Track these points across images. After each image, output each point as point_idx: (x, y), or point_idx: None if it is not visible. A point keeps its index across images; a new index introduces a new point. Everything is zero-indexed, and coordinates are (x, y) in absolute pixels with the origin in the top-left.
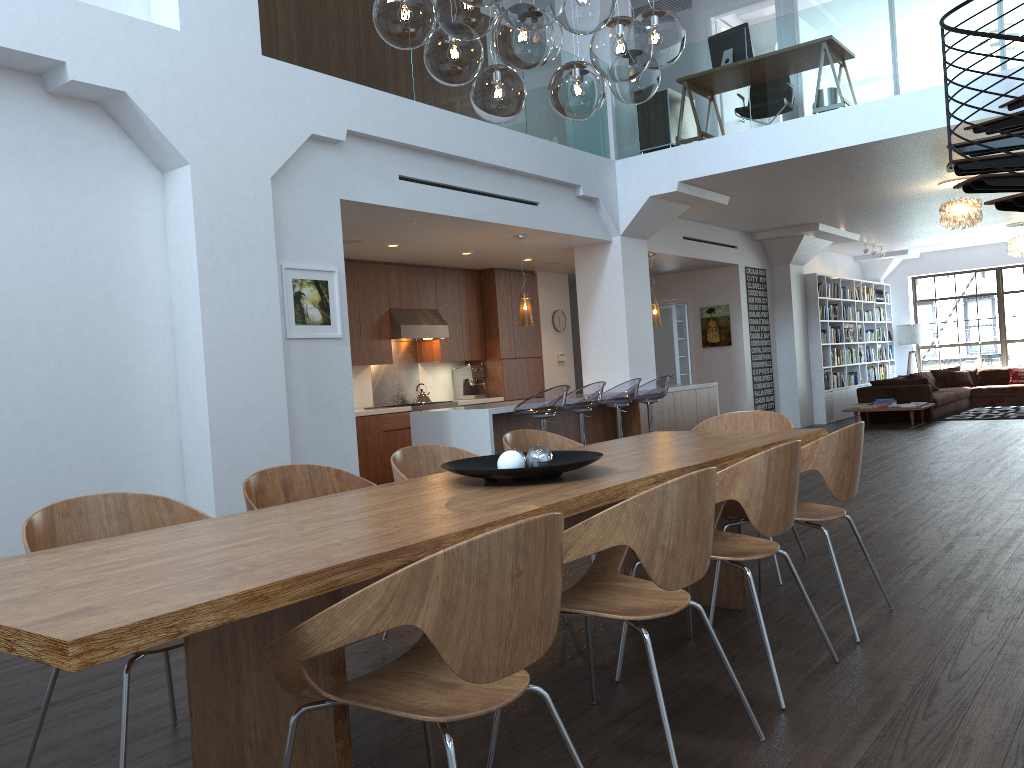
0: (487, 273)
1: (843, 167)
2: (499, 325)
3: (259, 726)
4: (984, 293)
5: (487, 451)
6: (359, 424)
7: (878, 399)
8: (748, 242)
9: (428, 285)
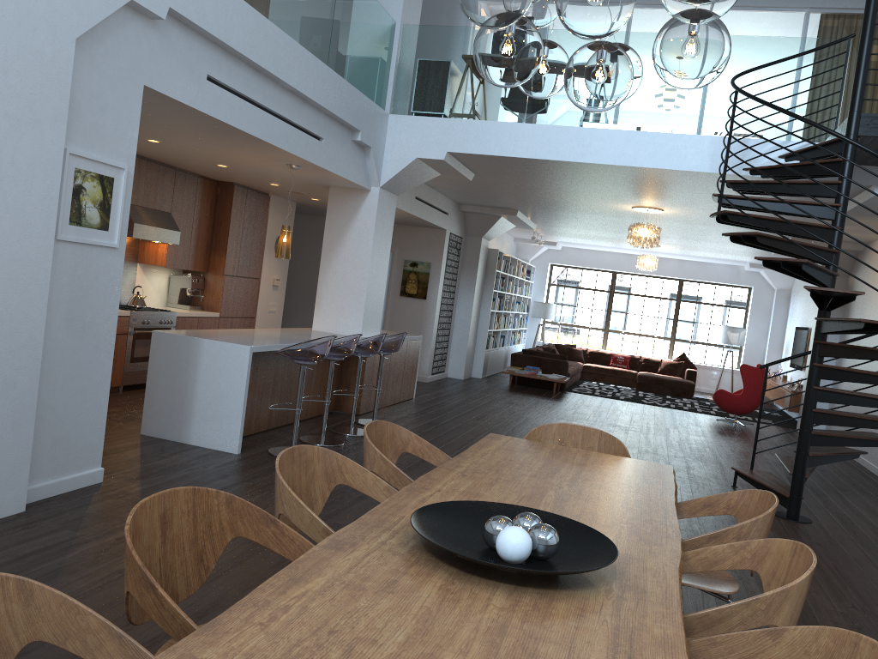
0: (226, 186)
1: (584, 177)
2: (229, 241)
3: None
4: (601, 289)
5: (240, 390)
6: None
7: (528, 366)
8: (456, 211)
9: (167, 186)
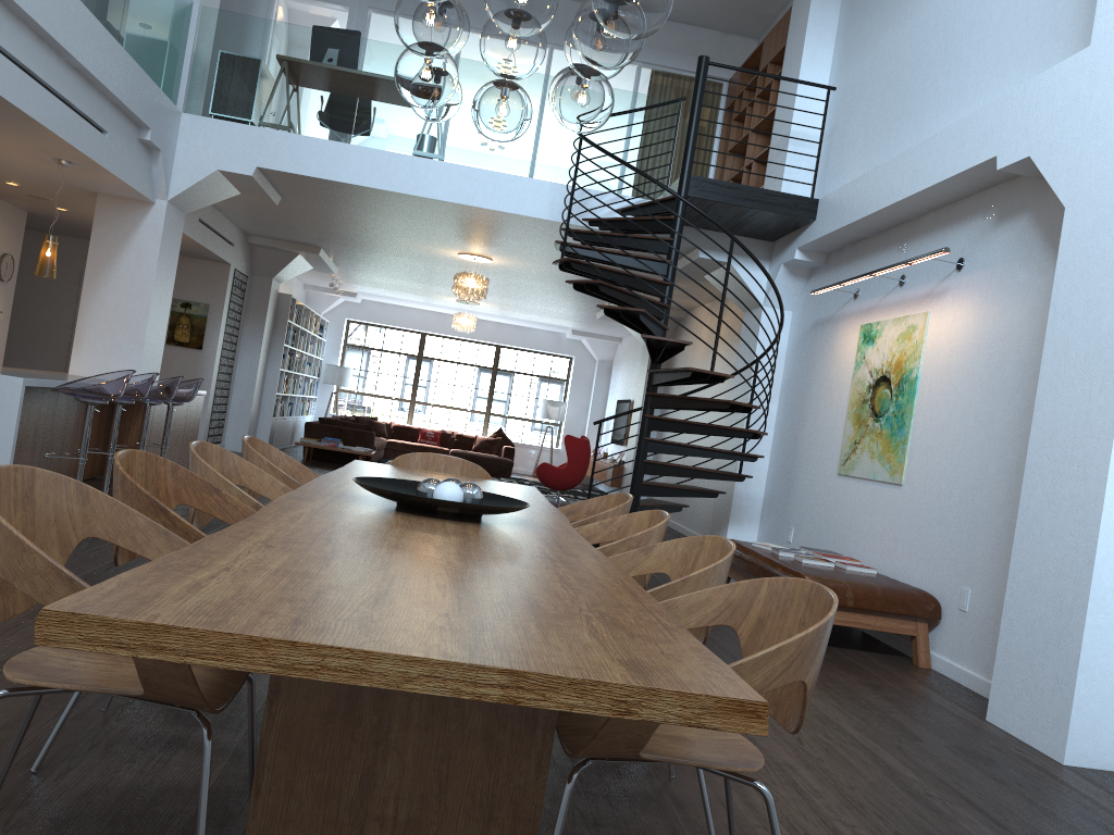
0: None
1: (413, 214)
2: None
3: (406, 798)
4: (407, 353)
5: (8, 433)
6: None
7: (327, 437)
8: (243, 243)
9: None
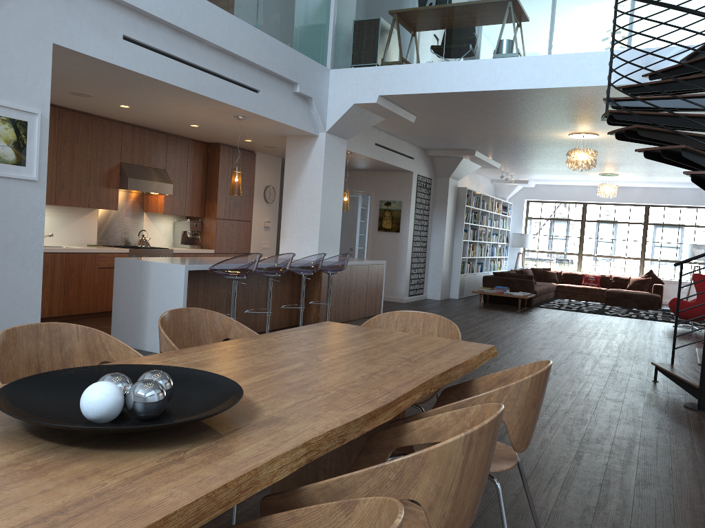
0: (214, 146)
1: (507, 107)
2: (218, 191)
3: None
4: (573, 219)
5: (179, 303)
6: (76, 259)
7: (497, 286)
8: (422, 156)
9: (160, 148)
